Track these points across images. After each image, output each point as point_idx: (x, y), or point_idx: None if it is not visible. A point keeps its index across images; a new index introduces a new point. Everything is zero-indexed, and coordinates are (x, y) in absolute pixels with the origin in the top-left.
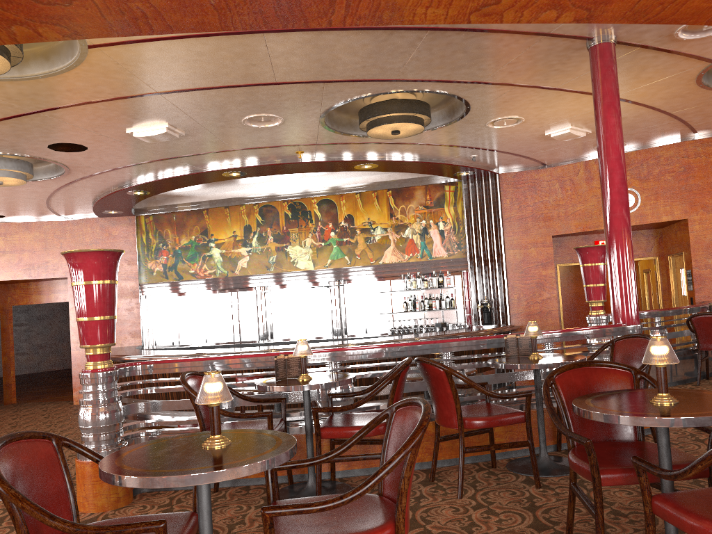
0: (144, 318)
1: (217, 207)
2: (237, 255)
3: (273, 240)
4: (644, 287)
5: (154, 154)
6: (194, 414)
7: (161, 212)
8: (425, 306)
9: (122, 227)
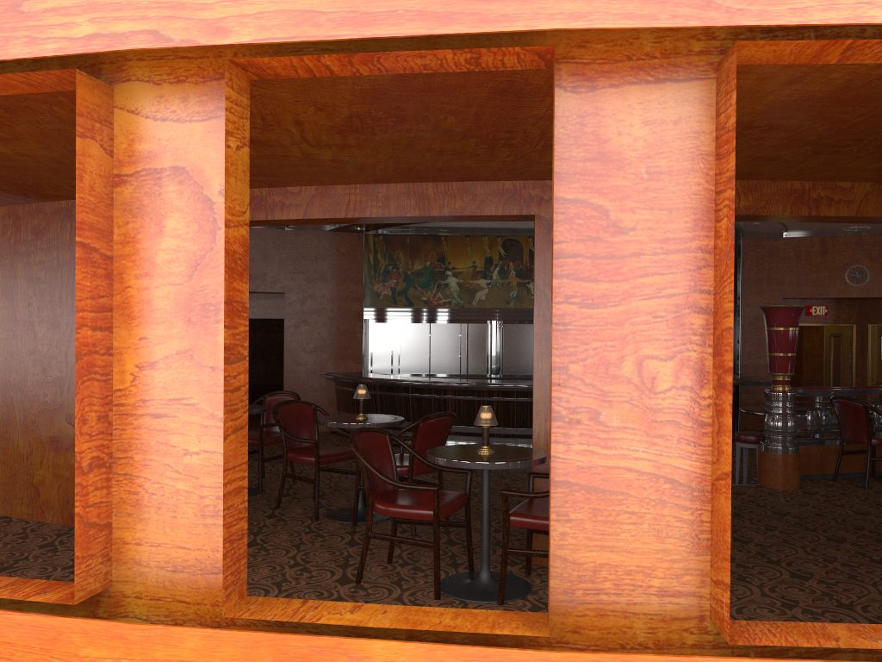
0: (363, 343)
1: (458, 235)
2: (475, 286)
3: (515, 275)
4: (829, 349)
5: None
6: (520, 441)
7: (395, 233)
8: None
9: (350, 244)
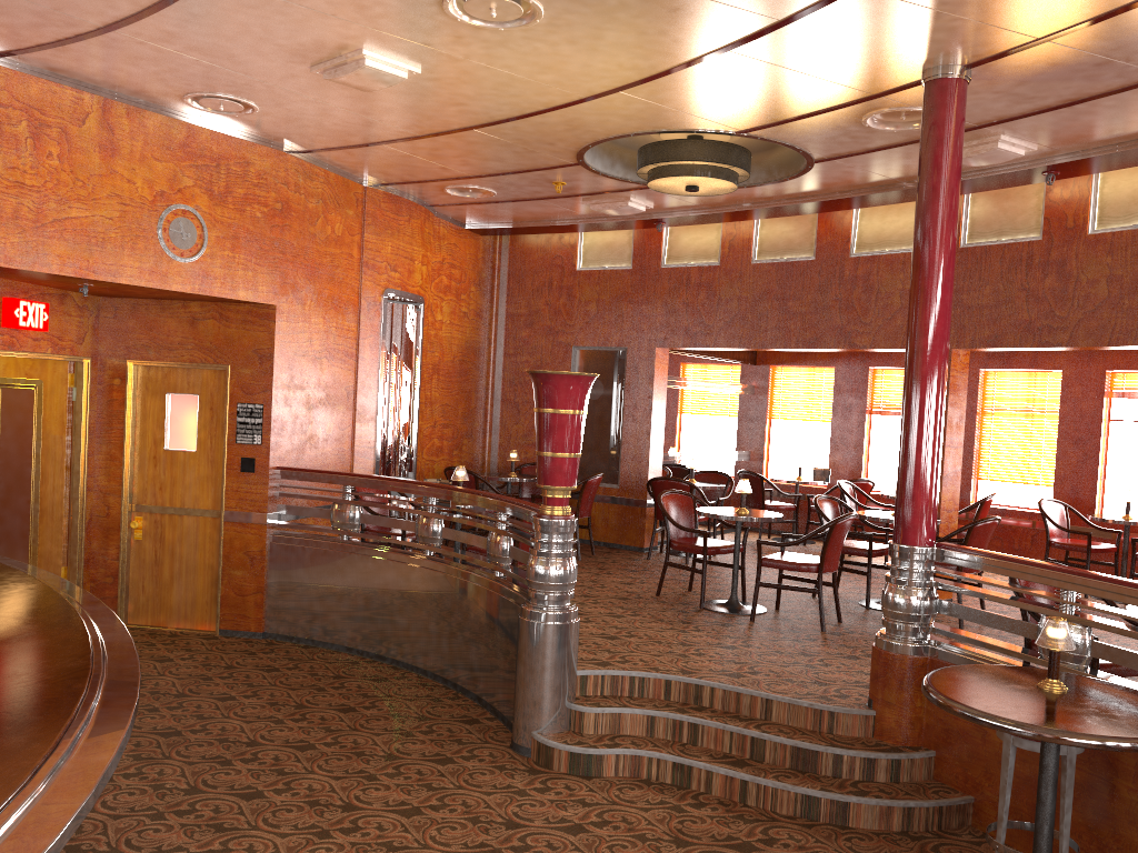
0: None
1: None
2: None
3: None
4: None
5: None
6: None
7: None
8: None
9: None
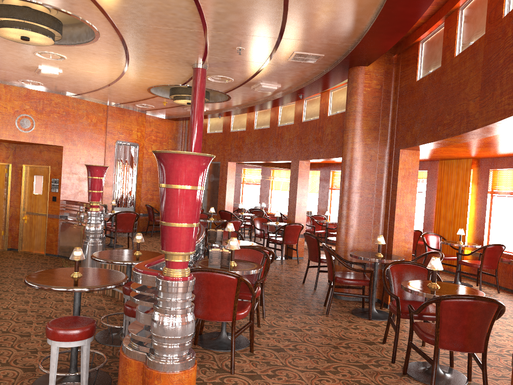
0: None
1: None
2: None
3: None
4: None
5: None
6: None
7: None
8: None
9: None
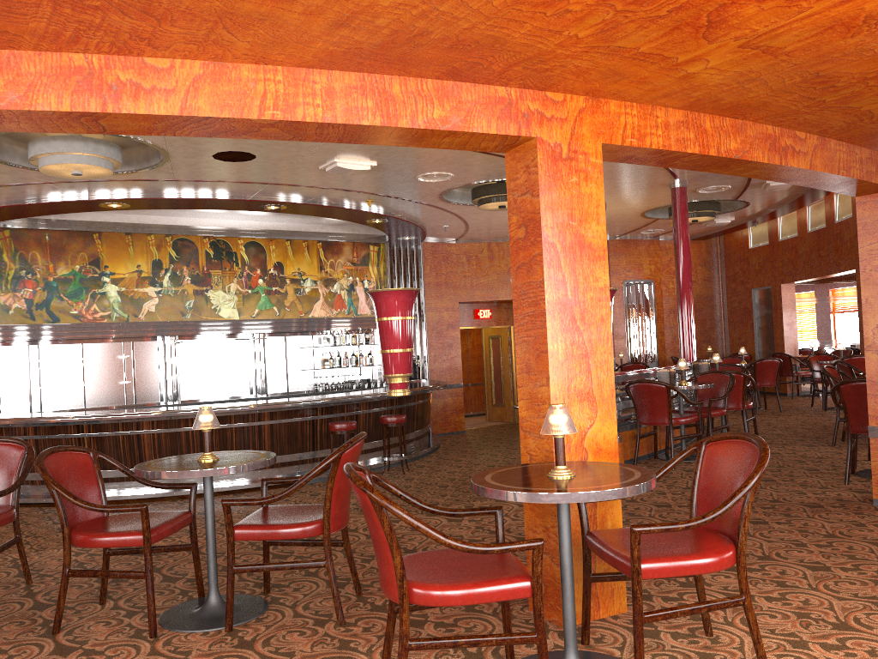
0: None
1: (116, 232)
2: (142, 296)
3: (191, 282)
4: (489, 350)
5: (274, 177)
6: (241, 475)
7: (29, 227)
8: (353, 363)
9: None
